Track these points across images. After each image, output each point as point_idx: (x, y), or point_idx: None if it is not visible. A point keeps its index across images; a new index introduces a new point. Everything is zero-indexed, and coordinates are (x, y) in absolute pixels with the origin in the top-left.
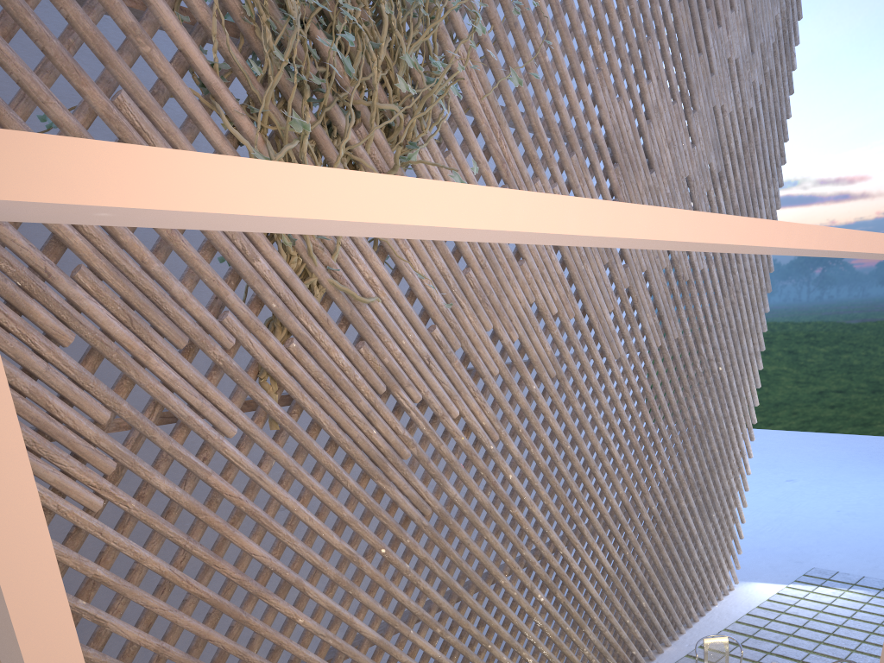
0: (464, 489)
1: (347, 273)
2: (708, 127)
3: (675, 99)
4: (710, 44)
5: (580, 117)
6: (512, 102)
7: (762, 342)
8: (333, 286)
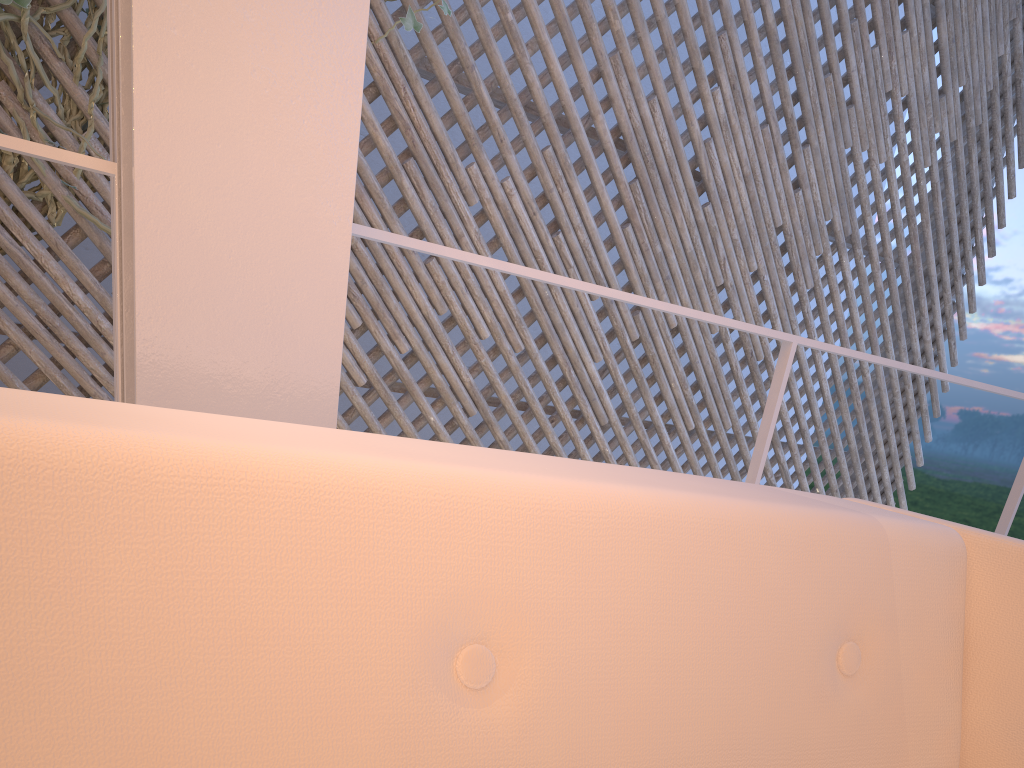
0: None
1: (103, 198)
2: (830, 172)
3: (769, 123)
4: (851, 65)
5: (567, 105)
6: (434, 57)
7: (911, 478)
8: (72, 206)
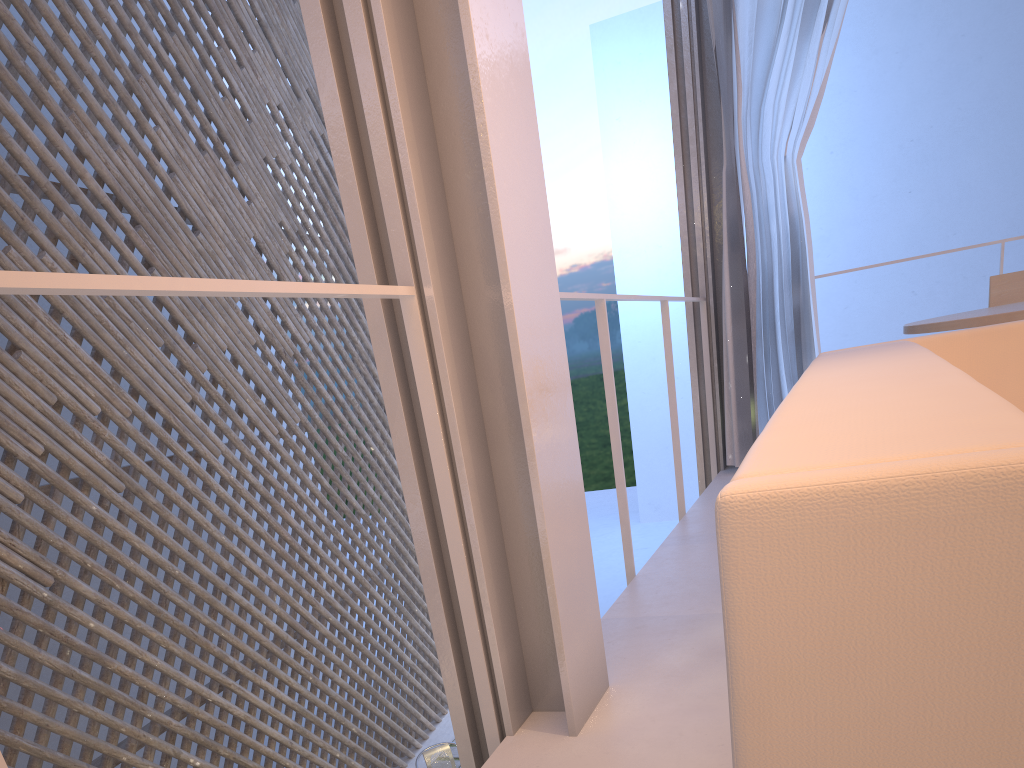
0: (103, 644)
1: None
2: (264, 181)
3: (205, 149)
4: (235, 87)
5: (58, 169)
6: None
7: None
8: None
